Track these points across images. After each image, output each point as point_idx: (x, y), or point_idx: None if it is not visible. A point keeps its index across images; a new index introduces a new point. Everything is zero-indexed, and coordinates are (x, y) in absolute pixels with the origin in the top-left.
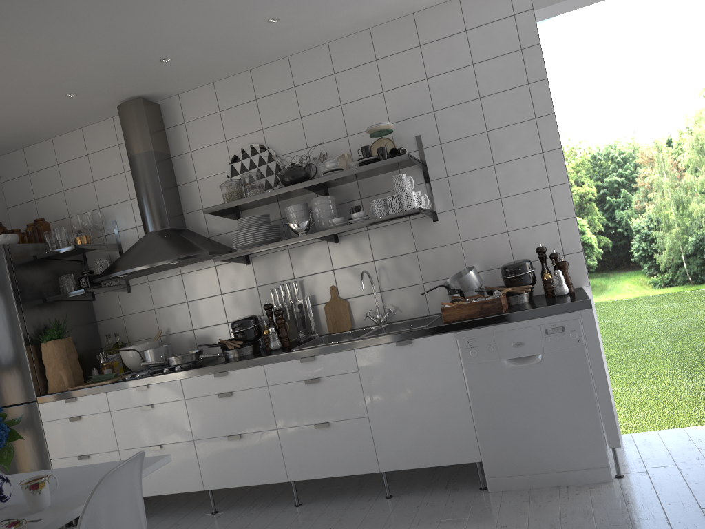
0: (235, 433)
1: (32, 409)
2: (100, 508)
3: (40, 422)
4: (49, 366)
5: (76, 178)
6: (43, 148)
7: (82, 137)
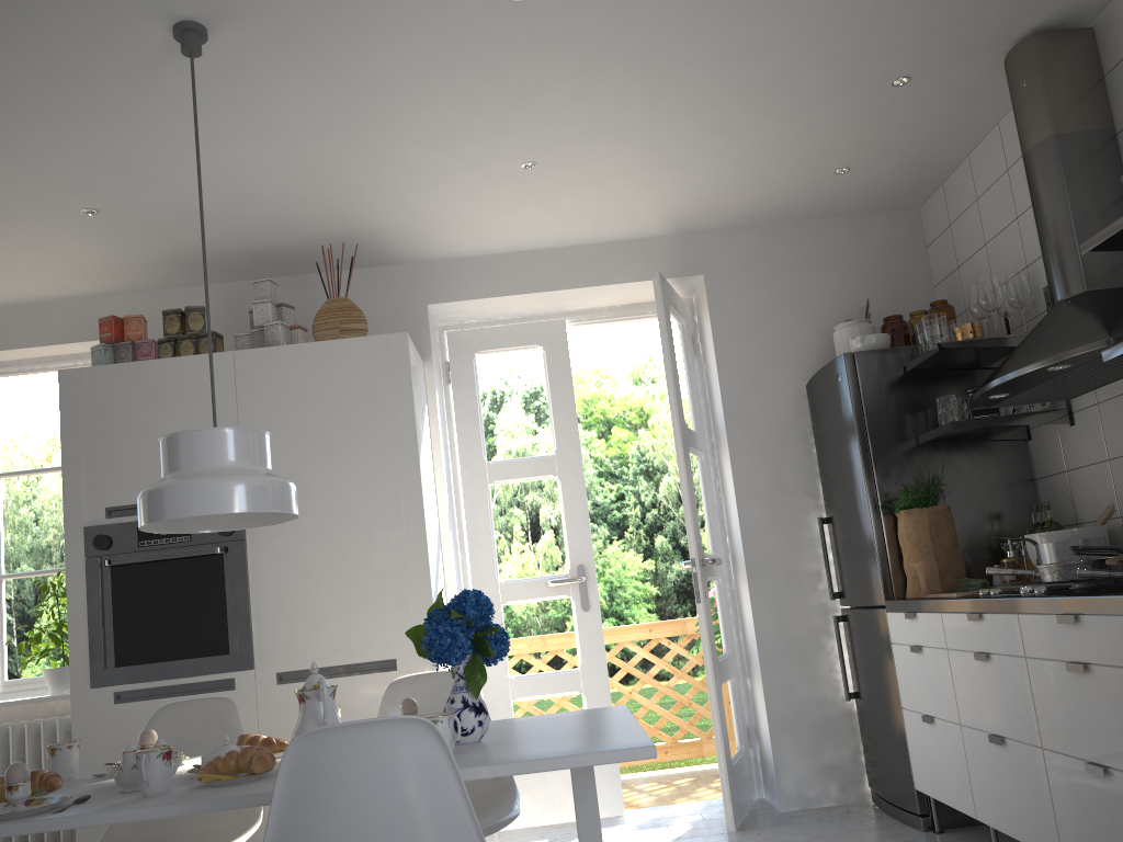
0: (1097, 761)
1: (880, 619)
2: (313, 779)
3: (889, 643)
4: (904, 553)
5: (997, 217)
6: (959, 176)
7: (999, 140)
